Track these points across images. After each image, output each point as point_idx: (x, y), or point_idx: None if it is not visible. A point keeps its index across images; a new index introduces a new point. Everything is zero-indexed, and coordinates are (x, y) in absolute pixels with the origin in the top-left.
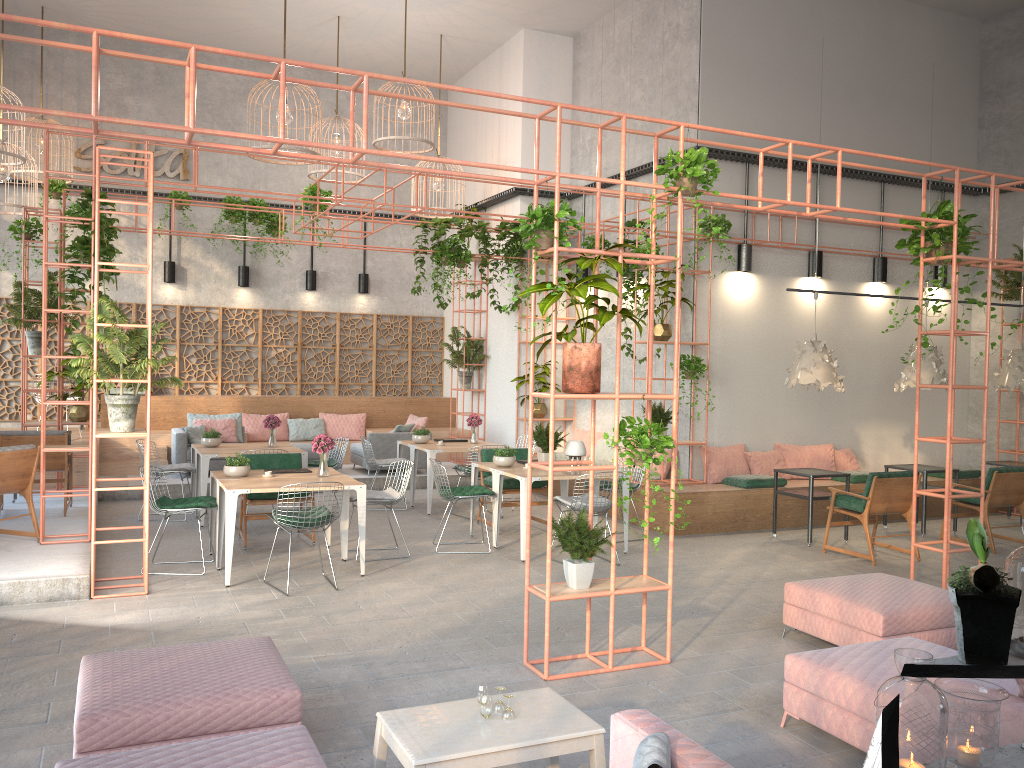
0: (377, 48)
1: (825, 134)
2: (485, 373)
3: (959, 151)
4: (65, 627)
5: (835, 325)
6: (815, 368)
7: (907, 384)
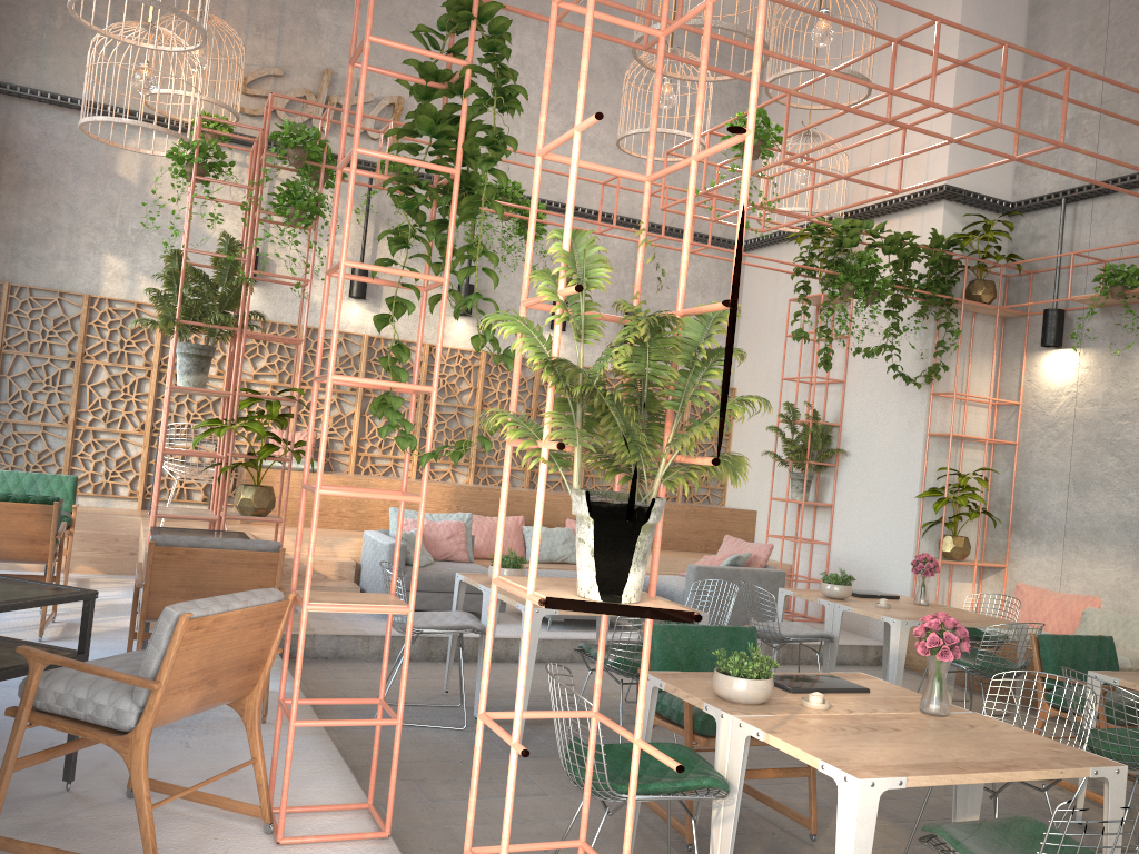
0: None
1: None
2: (835, 478)
3: None
4: None
5: None
6: None
7: None
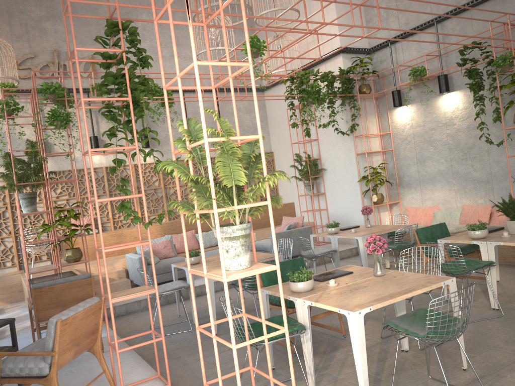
0: None
1: None
2: (323, 181)
3: None
4: None
5: None
6: None
7: None
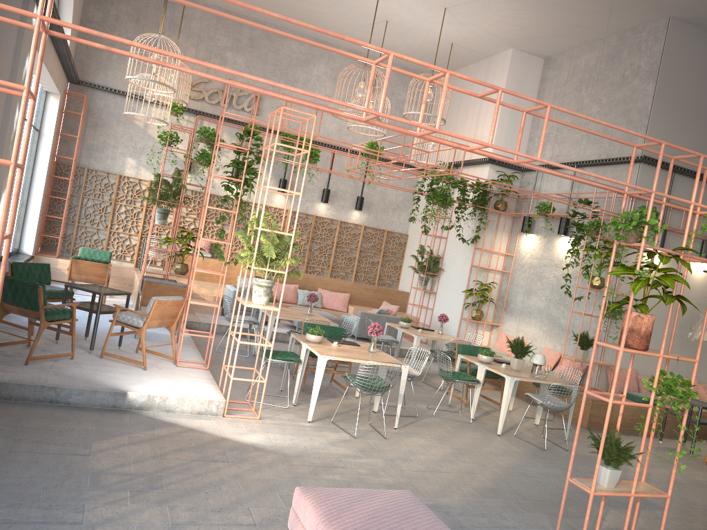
0: (402, 45)
1: None
2: (438, 281)
3: None
4: (220, 439)
5: None
6: None
7: None
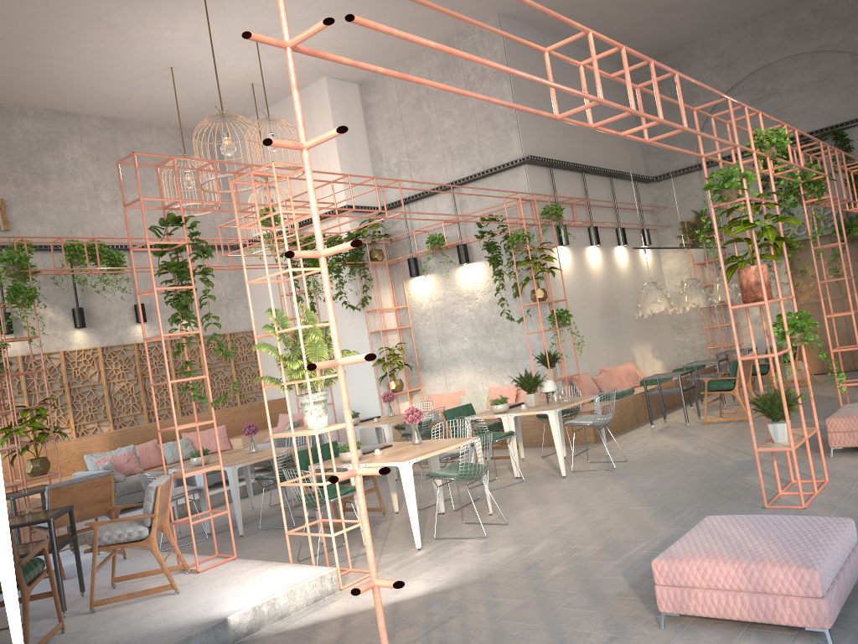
0: (184, 97)
1: (579, 145)
2: None
3: (635, 154)
4: (395, 606)
5: (609, 278)
6: (662, 300)
7: (689, 306)
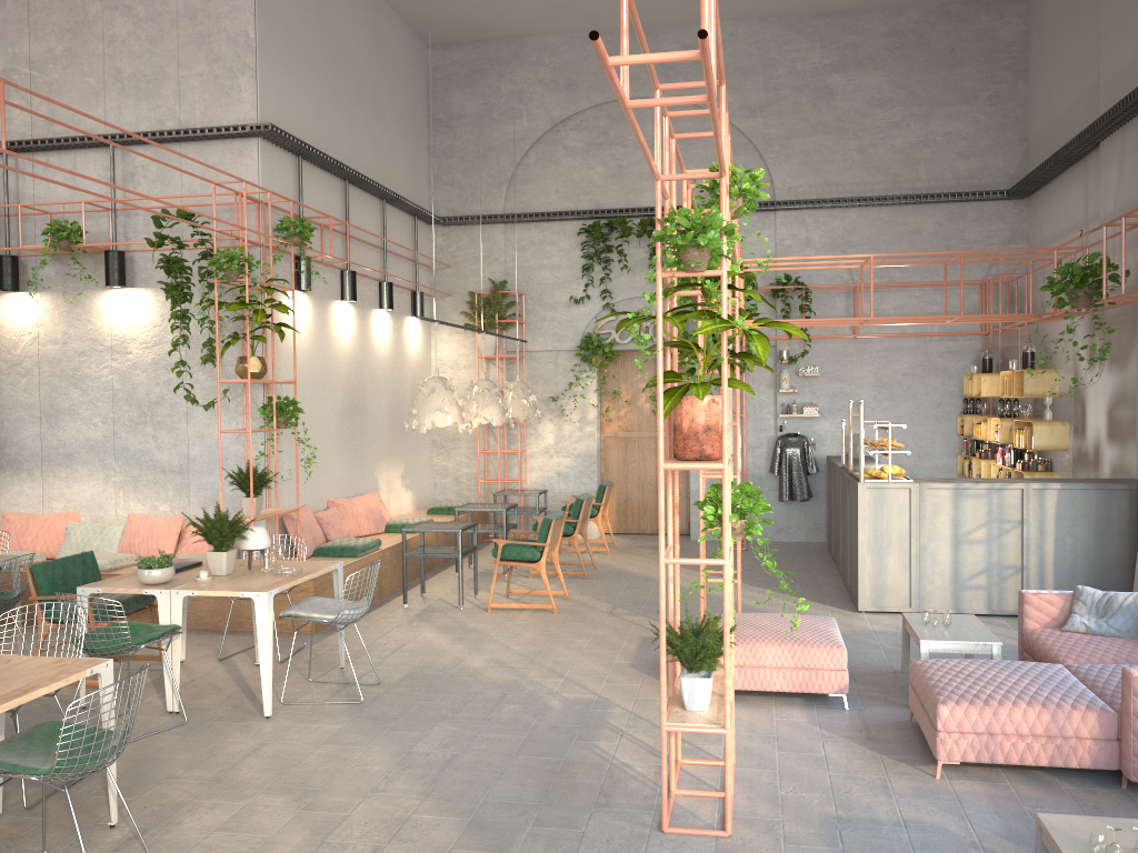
0: None
1: (346, 135)
2: None
3: (420, 176)
4: None
5: (360, 357)
6: (452, 408)
7: (478, 421)
